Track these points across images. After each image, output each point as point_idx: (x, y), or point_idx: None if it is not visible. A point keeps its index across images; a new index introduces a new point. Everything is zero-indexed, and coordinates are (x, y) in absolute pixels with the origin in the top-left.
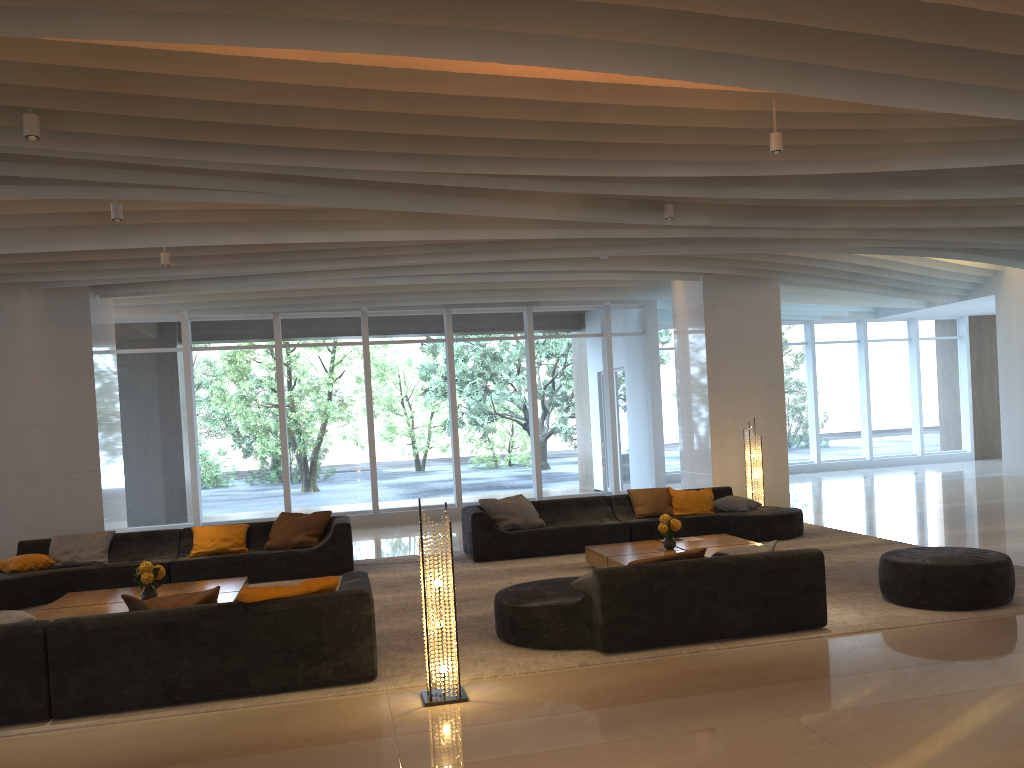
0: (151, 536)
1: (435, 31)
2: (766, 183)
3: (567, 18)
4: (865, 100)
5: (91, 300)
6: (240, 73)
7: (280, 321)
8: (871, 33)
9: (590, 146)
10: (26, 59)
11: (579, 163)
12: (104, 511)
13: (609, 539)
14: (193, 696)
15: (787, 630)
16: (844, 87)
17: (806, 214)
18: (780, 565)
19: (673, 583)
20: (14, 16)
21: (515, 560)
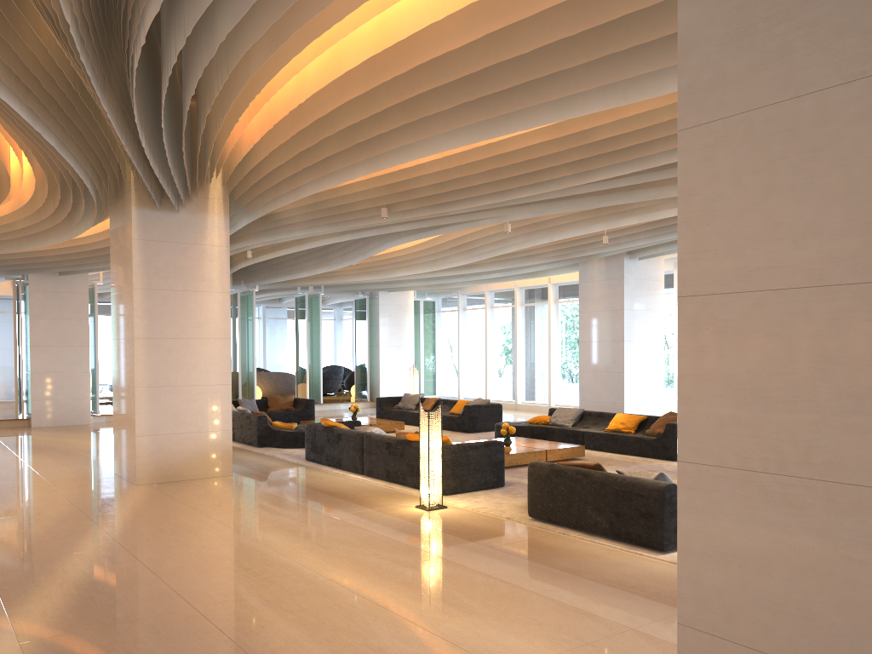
0: (600, 415)
1: (381, 156)
2: None
3: (404, 135)
4: (622, 103)
5: (626, 263)
6: (424, 171)
7: None
8: (531, 79)
9: (621, 152)
10: (365, 188)
11: (628, 163)
12: (625, 398)
13: None
14: (393, 479)
15: (634, 543)
16: (603, 99)
17: None
18: (629, 488)
19: (563, 481)
20: (294, 193)
21: None
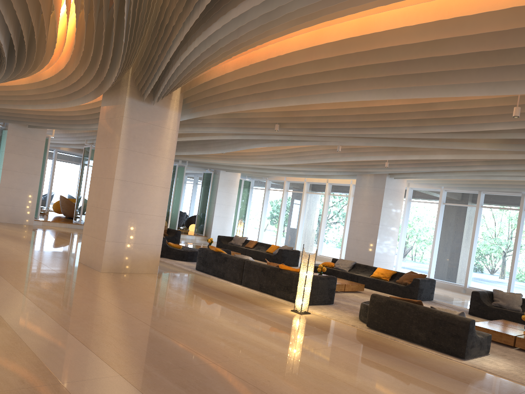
0: (366, 267)
1: (310, 95)
2: None
3: (336, 86)
4: (492, 94)
5: (387, 179)
6: (315, 107)
7: (483, 195)
8: (445, 70)
9: (448, 119)
10: (270, 111)
11: (449, 126)
12: (375, 258)
13: None
14: (264, 290)
15: (443, 351)
16: (478, 89)
17: None
18: (445, 319)
19: (396, 308)
20: (234, 107)
21: (487, 320)
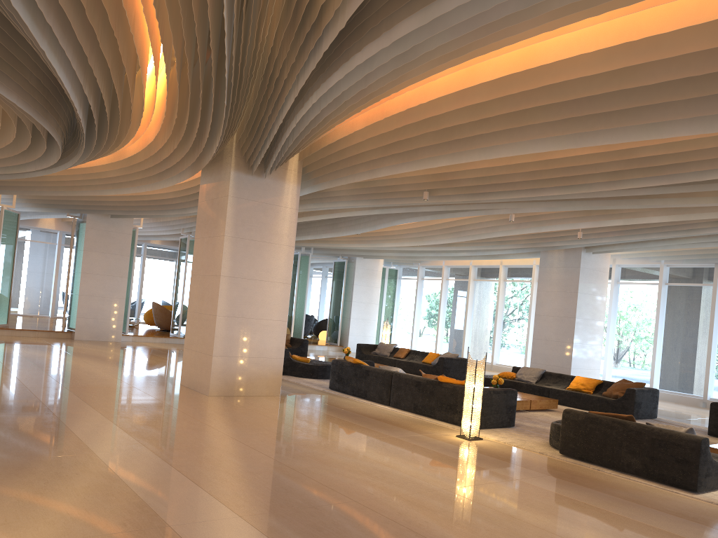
0: (559, 376)
1: (465, 151)
2: None
3: (498, 137)
4: (708, 131)
5: (583, 255)
6: (474, 166)
7: None
8: (641, 105)
9: (655, 168)
10: (415, 174)
11: (658, 178)
12: (572, 364)
13: None
14: (420, 412)
15: (666, 483)
16: (689, 126)
17: None
18: (666, 438)
19: (598, 427)
20: (368, 173)
21: None
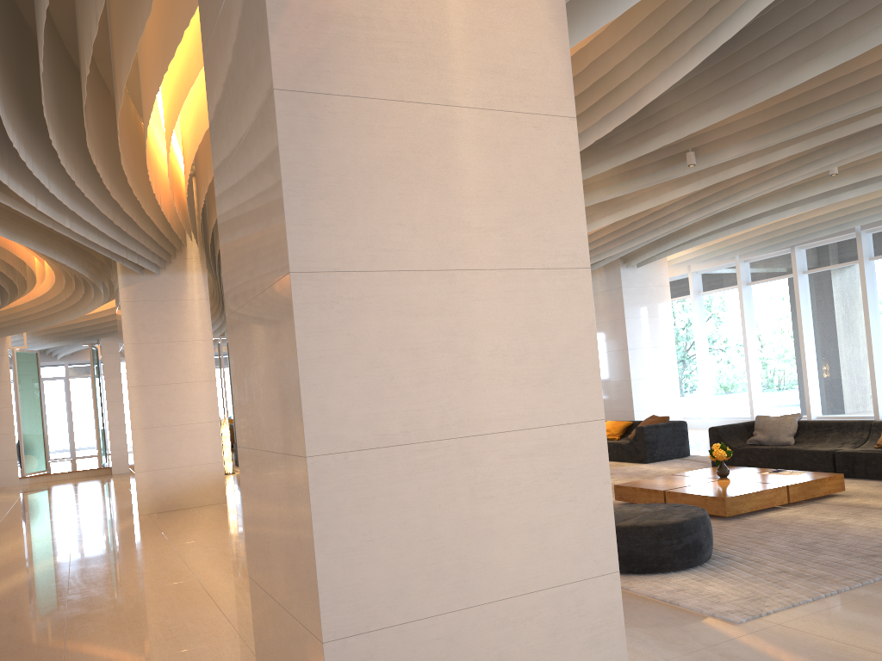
0: None
1: None
2: (665, 128)
3: None
4: None
5: (624, 272)
6: None
7: (802, 252)
8: None
9: None
10: None
11: None
12: (635, 406)
13: (811, 465)
14: None
15: None
16: None
17: (847, 99)
18: None
19: None
20: None
21: None
